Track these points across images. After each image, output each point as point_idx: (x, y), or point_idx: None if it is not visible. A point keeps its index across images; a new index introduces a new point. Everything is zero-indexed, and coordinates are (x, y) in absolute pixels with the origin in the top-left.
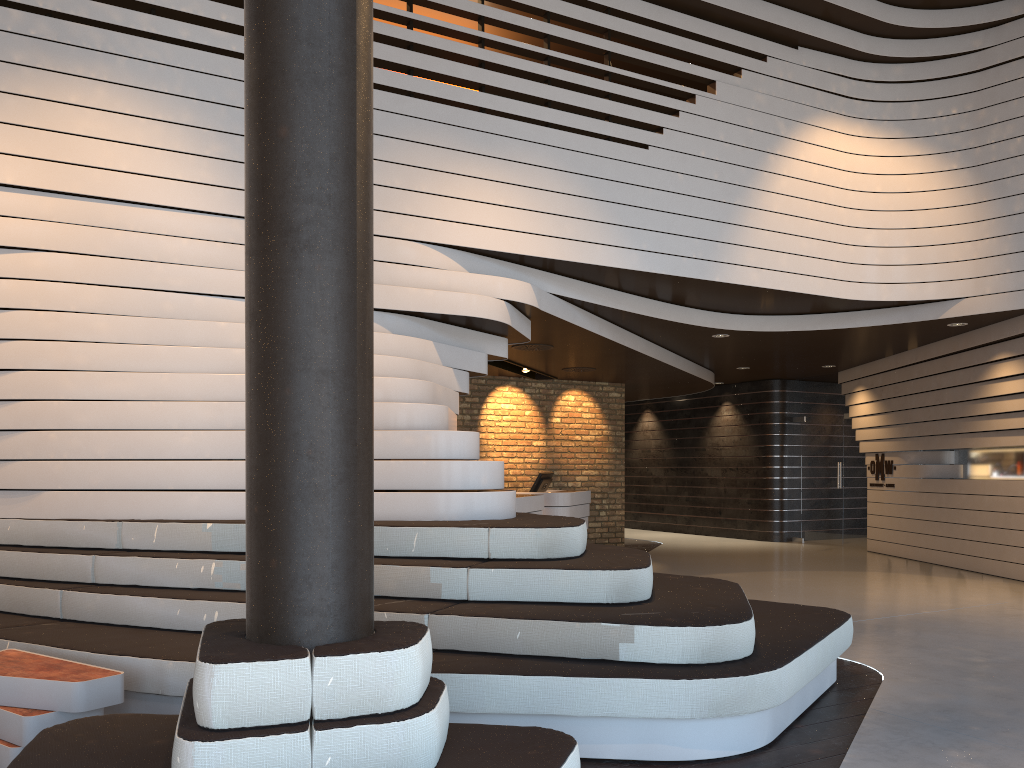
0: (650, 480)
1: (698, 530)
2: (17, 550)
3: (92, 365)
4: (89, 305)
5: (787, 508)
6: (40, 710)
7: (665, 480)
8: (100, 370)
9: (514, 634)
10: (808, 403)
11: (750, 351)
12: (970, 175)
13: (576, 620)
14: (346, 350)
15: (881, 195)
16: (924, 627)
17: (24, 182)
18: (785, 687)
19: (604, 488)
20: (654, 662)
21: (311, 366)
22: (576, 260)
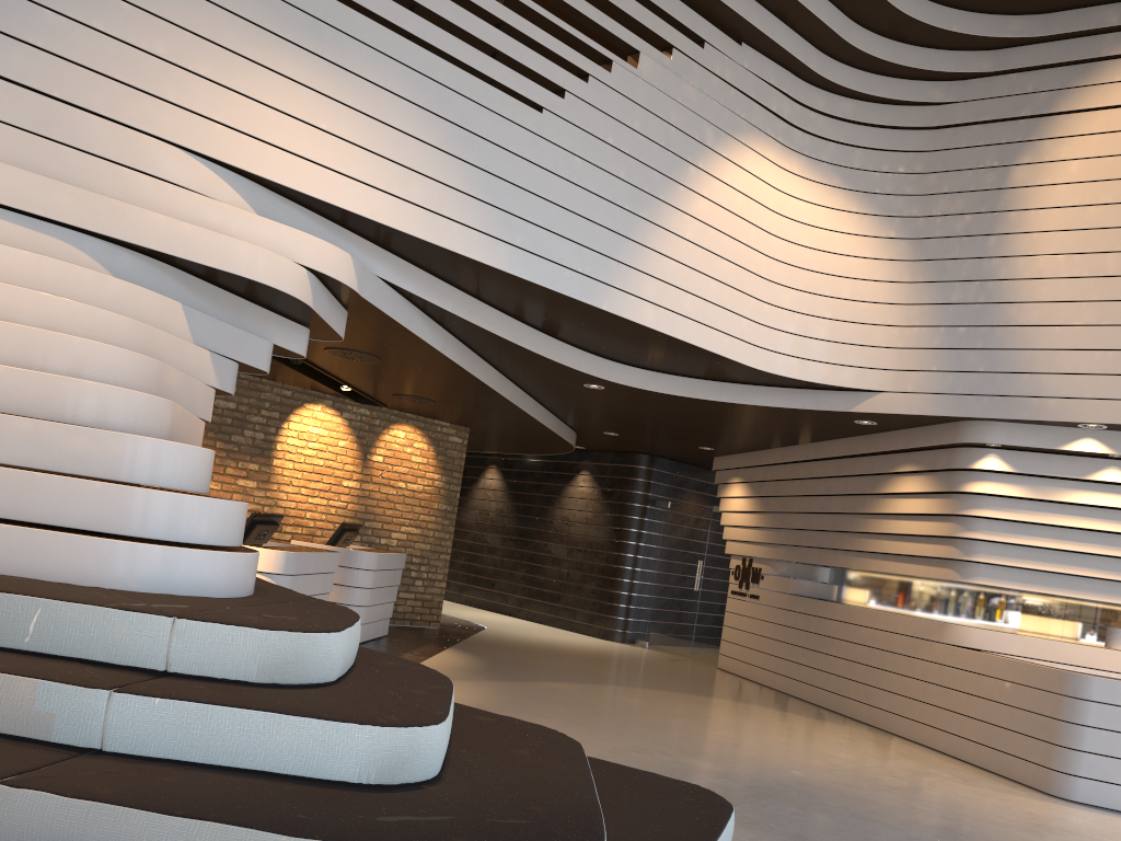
0: (484, 548)
1: (530, 616)
2: None
3: None
4: None
5: (635, 605)
6: None
7: (501, 551)
8: None
9: None
10: (676, 487)
11: (624, 413)
12: (908, 248)
13: (284, 830)
14: None
15: (807, 250)
16: (799, 800)
17: None
18: None
19: (425, 552)
20: None
21: None
22: (421, 236)
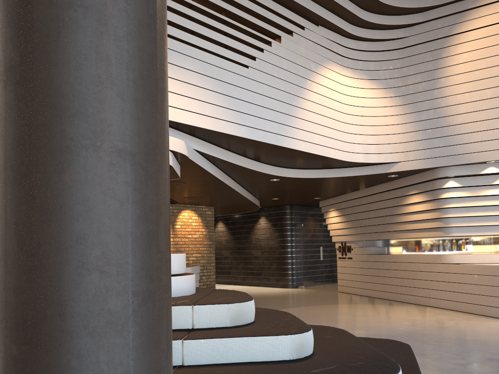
0: (222, 258)
1: (249, 283)
2: None
3: None
4: None
5: (295, 270)
6: None
7: (230, 257)
8: None
9: None
10: (304, 217)
11: (284, 189)
12: (400, 100)
13: None
14: (147, 126)
15: (358, 107)
16: (411, 339)
17: None
18: None
19: (204, 263)
20: None
21: (102, 143)
22: (211, 128)
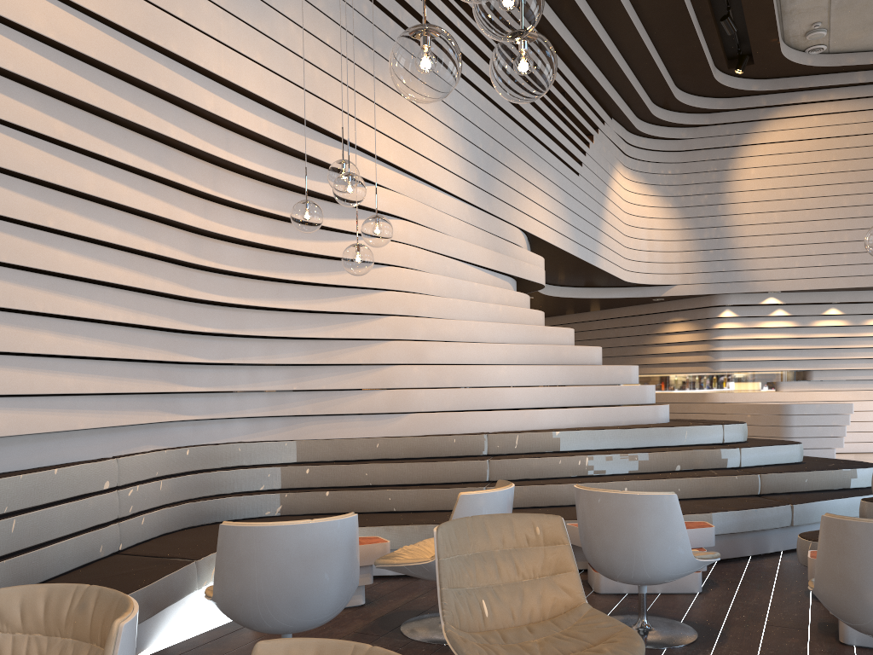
0: None
1: None
2: (403, 462)
3: (430, 313)
4: (421, 265)
5: None
6: (692, 548)
7: None
8: (433, 317)
9: (804, 480)
10: None
11: None
12: (678, 212)
13: (829, 469)
14: None
15: (636, 217)
16: None
17: (397, 162)
18: None
19: None
20: (864, 487)
21: None
22: (562, 248)
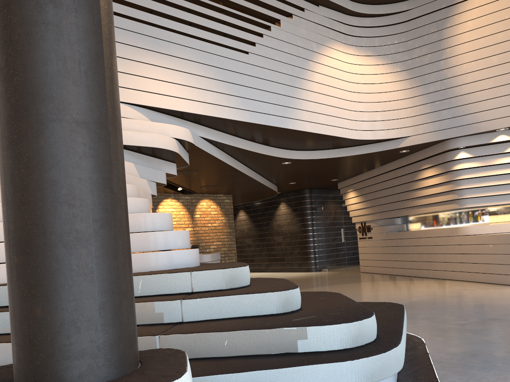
0: (245, 246)
1: (273, 270)
2: None
3: None
4: None
5: (317, 254)
6: None
7: (253, 245)
8: None
9: (223, 342)
10: (323, 200)
11: (299, 172)
12: (406, 74)
13: (265, 328)
14: (98, 104)
15: (364, 85)
16: (419, 307)
17: None
18: (403, 356)
19: (225, 251)
20: (322, 350)
21: (64, 116)
22: (214, 115)
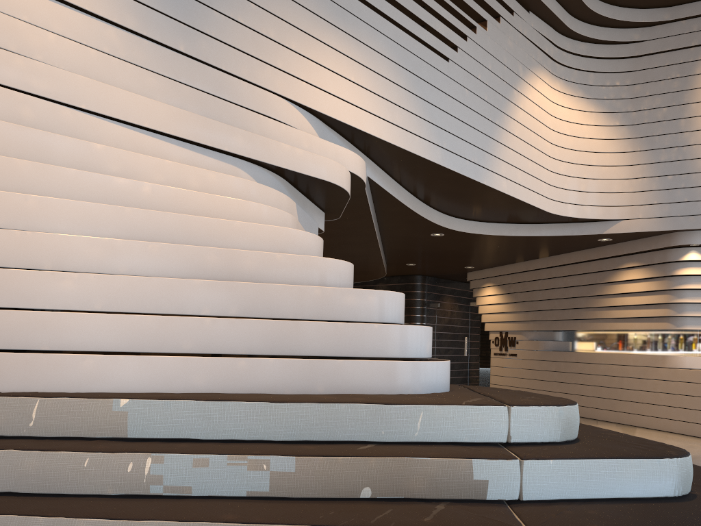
0: None
1: None
2: None
3: None
4: None
5: None
6: None
7: None
8: None
9: None
10: (442, 294)
11: (437, 250)
12: (628, 131)
13: None
14: None
15: (569, 137)
16: None
17: None
18: None
19: None
20: None
21: None
22: (402, 146)
